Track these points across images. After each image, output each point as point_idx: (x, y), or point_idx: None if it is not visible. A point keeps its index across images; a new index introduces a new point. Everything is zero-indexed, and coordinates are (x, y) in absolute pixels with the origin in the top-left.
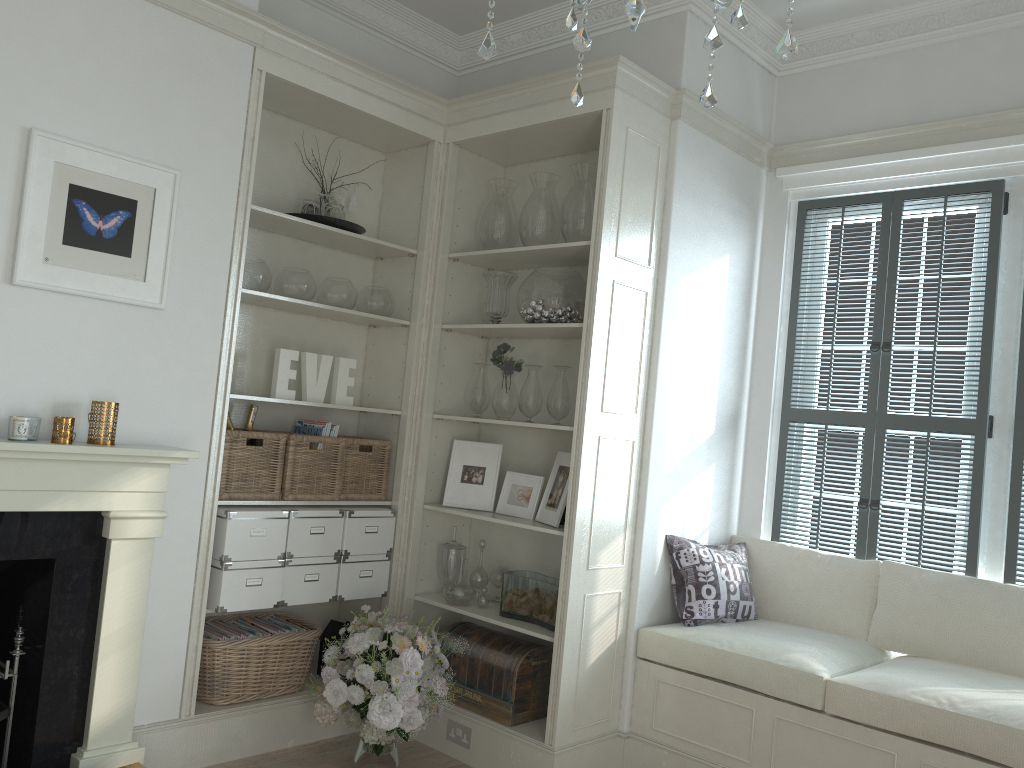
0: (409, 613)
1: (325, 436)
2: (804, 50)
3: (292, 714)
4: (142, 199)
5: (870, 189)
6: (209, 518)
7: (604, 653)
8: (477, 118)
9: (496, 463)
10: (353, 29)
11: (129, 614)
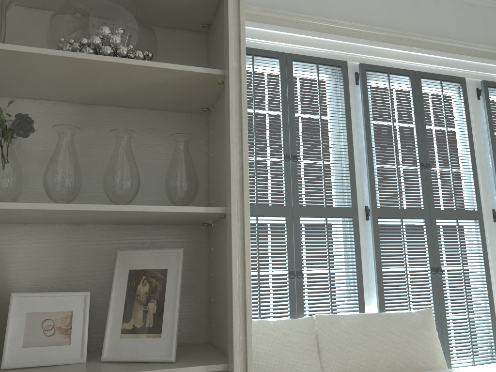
0: None
1: None
2: None
3: None
4: None
5: (266, 48)
6: None
7: None
8: None
9: None
10: None
11: None
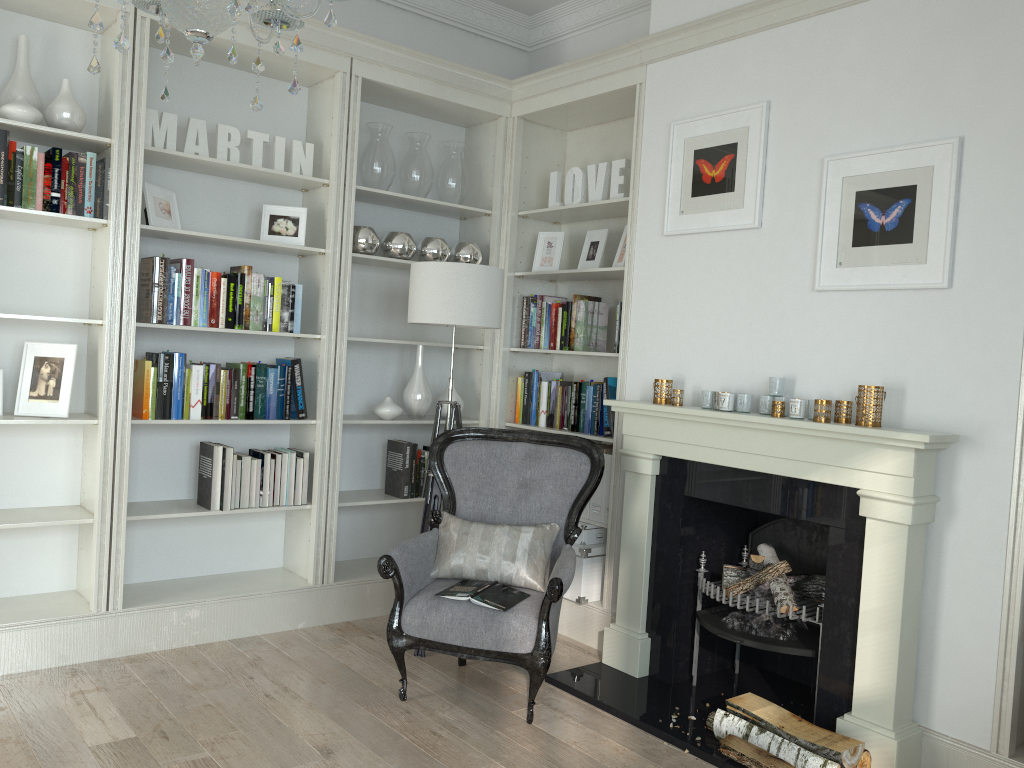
0: None
1: None
2: None
3: None
4: (919, 182)
5: None
6: (1019, 525)
7: None
8: None
9: None
10: None
11: (884, 597)
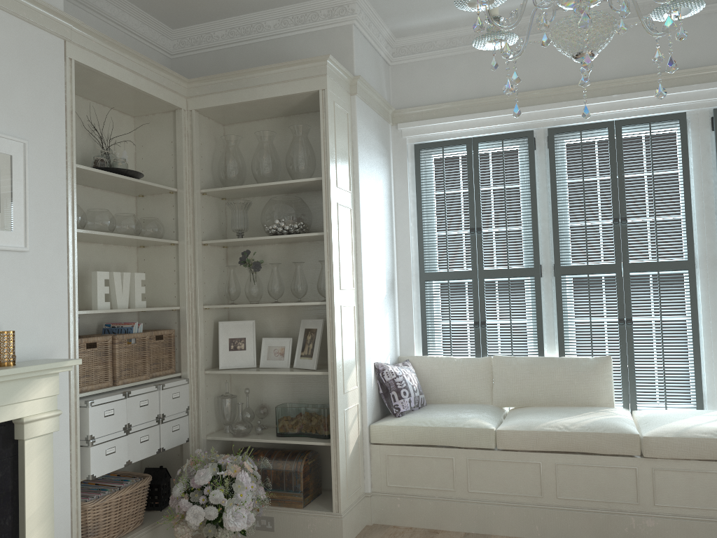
0: (204, 450)
1: (135, 333)
2: (406, 49)
3: None
4: (3, 164)
5: (457, 136)
6: (74, 409)
7: (355, 445)
8: (215, 92)
9: (252, 333)
10: (102, 23)
11: (43, 495)
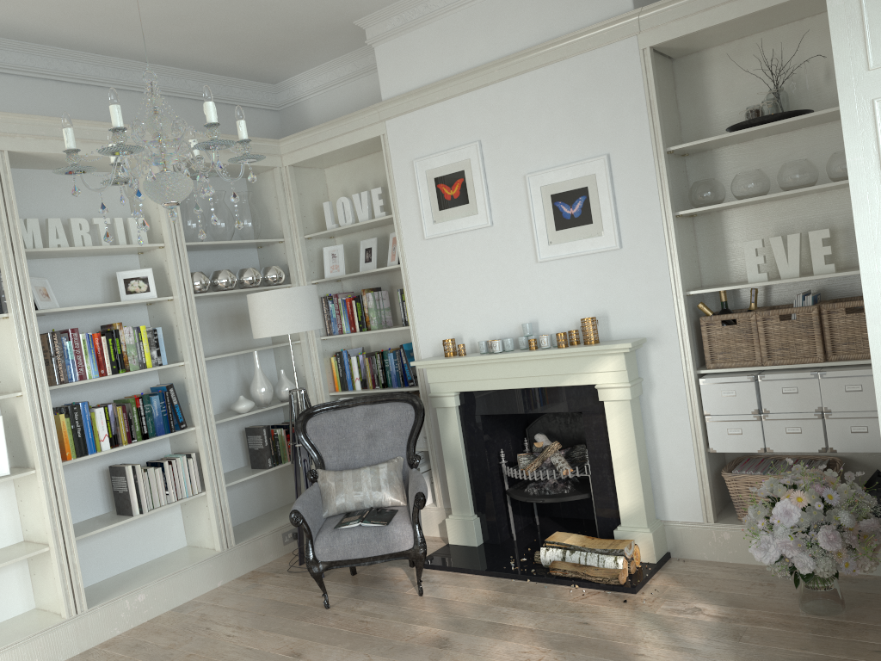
0: None
1: (797, 307)
2: None
3: None
4: (588, 184)
5: None
6: (690, 384)
7: None
8: None
9: None
10: None
11: (625, 447)
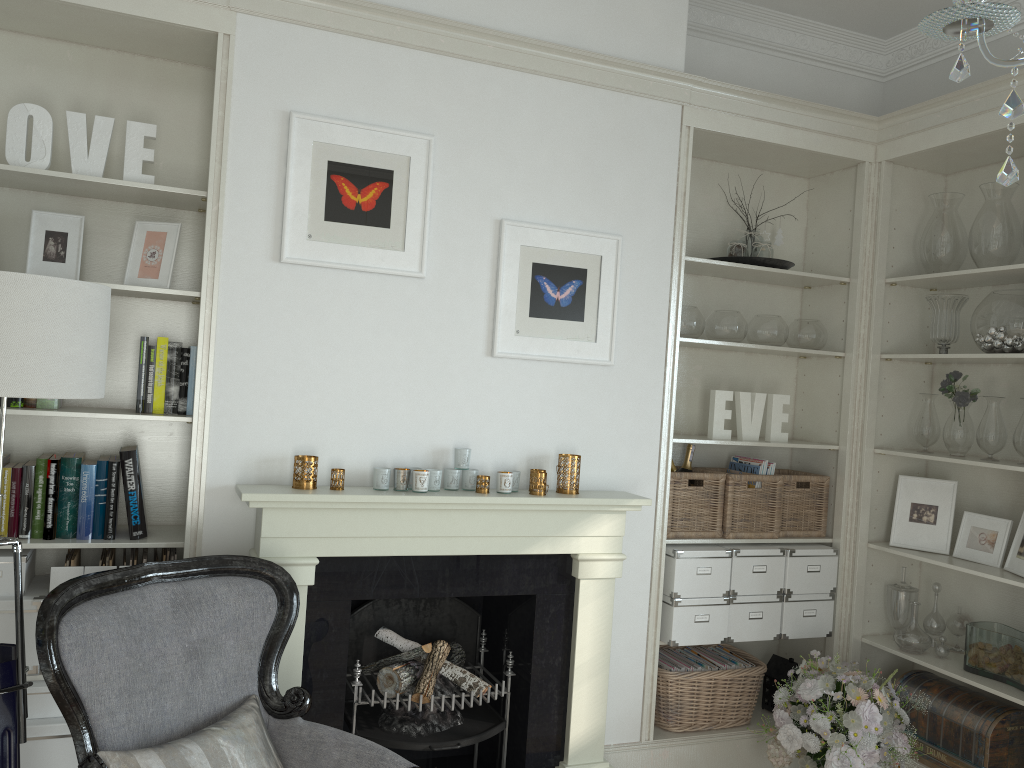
0: (856, 655)
1: (762, 474)
2: None
3: (741, 747)
4: (590, 267)
5: None
6: (658, 557)
7: None
8: (913, 132)
9: (950, 502)
10: (770, 59)
11: (596, 646)
